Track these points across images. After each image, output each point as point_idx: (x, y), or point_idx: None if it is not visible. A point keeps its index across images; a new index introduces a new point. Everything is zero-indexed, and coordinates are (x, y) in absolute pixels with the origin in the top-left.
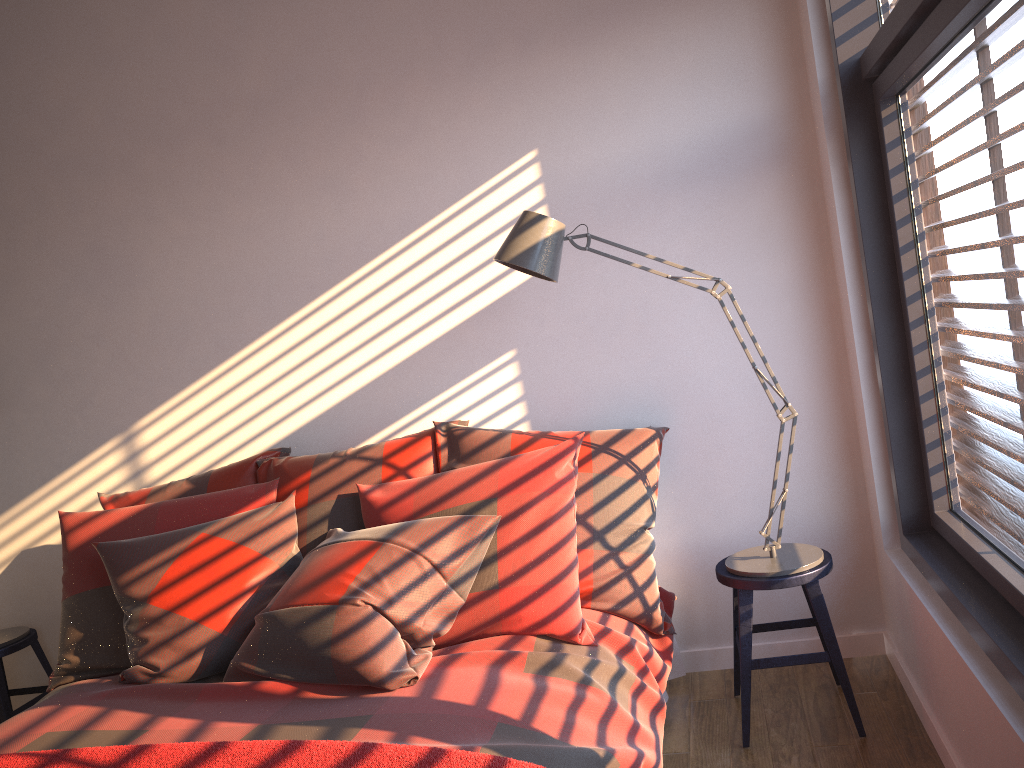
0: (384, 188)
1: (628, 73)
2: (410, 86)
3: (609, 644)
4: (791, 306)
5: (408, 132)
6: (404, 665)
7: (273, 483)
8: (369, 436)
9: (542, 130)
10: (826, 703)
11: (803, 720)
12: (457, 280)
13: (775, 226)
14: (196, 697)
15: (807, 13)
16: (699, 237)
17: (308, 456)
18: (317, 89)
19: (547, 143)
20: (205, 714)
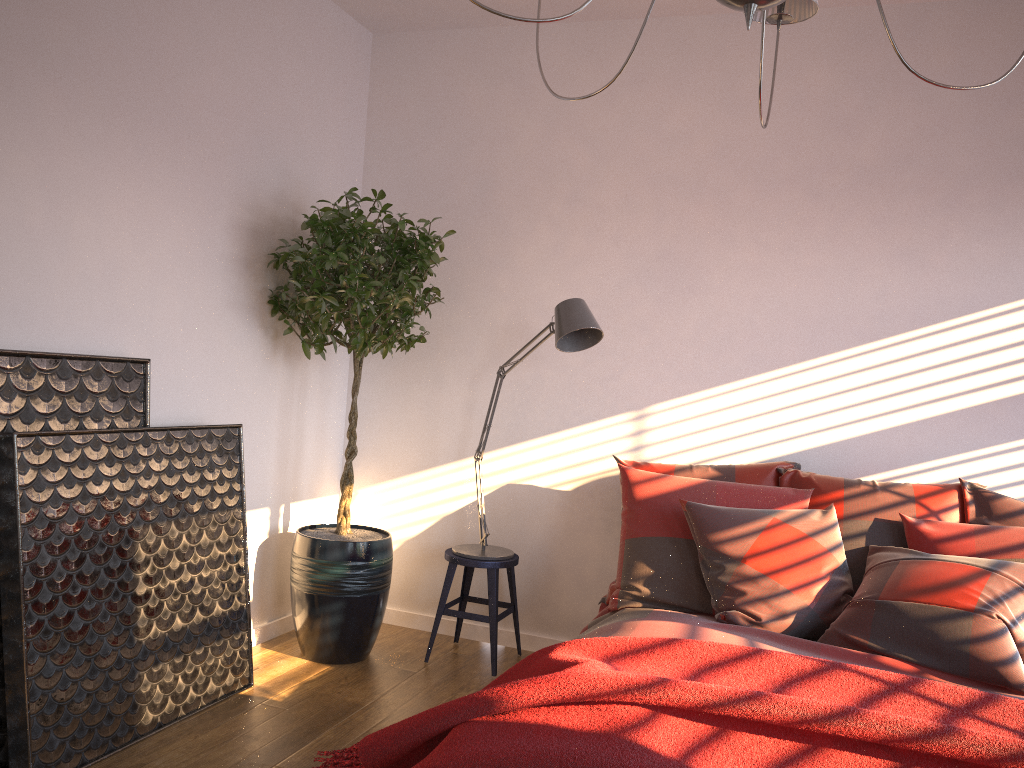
0: (958, 270)
1: None
2: (1013, 192)
3: None
4: None
5: (997, 229)
6: None
7: (810, 492)
8: (870, 473)
9: None
10: None
11: None
12: (1002, 363)
13: None
14: (817, 651)
15: None
16: None
17: (833, 477)
18: (922, 174)
19: None
20: None
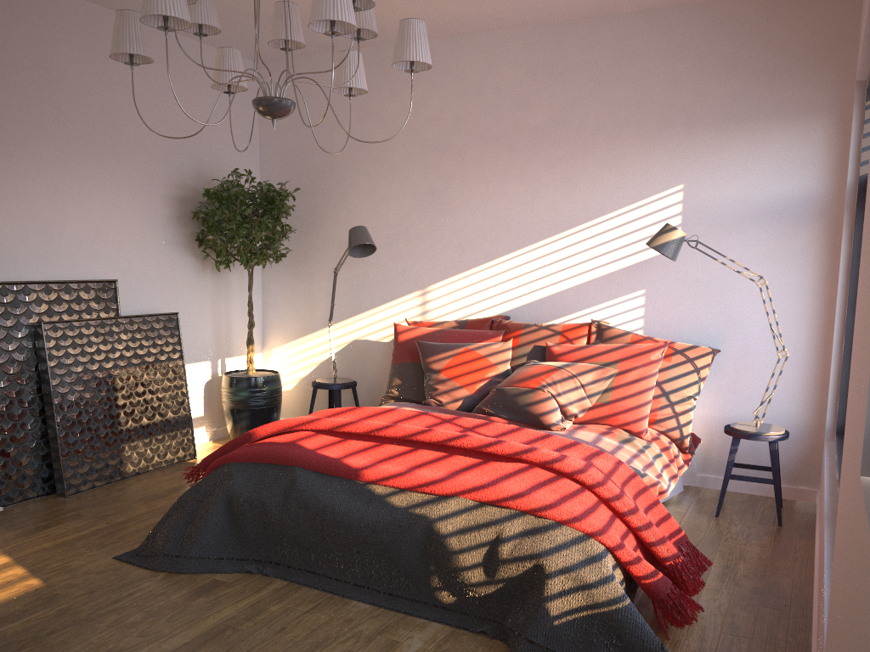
0: (593, 189)
1: (744, 153)
2: (621, 138)
3: (657, 444)
4: (807, 298)
5: (614, 162)
6: (559, 423)
7: (501, 332)
8: (553, 319)
9: (688, 175)
10: (769, 512)
11: (752, 515)
12: (621, 246)
13: (808, 252)
14: (461, 416)
15: (850, 143)
16: (763, 250)
17: (521, 322)
18: (570, 130)
19: (689, 182)
20: None
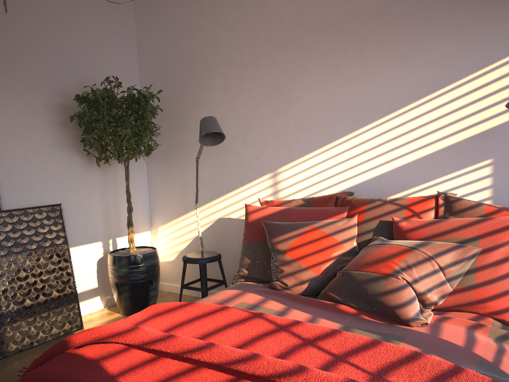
0: (432, 62)
1: None
2: (460, 6)
3: None
4: None
5: (453, 31)
6: (419, 315)
7: (346, 208)
8: (395, 193)
9: None
10: None
11: None
12: (465, 116)
13: None
14: (306, 303)
15: None
16: None
17: (364, 198)
18: (405, 6)
19: None
20: (313, 313)
